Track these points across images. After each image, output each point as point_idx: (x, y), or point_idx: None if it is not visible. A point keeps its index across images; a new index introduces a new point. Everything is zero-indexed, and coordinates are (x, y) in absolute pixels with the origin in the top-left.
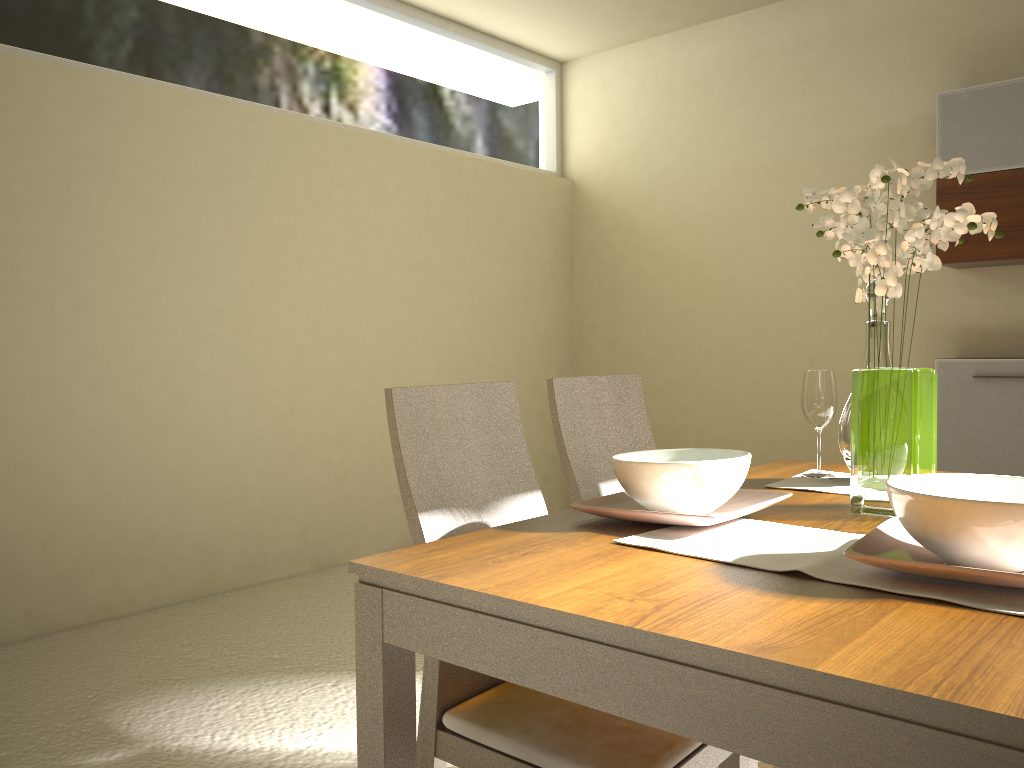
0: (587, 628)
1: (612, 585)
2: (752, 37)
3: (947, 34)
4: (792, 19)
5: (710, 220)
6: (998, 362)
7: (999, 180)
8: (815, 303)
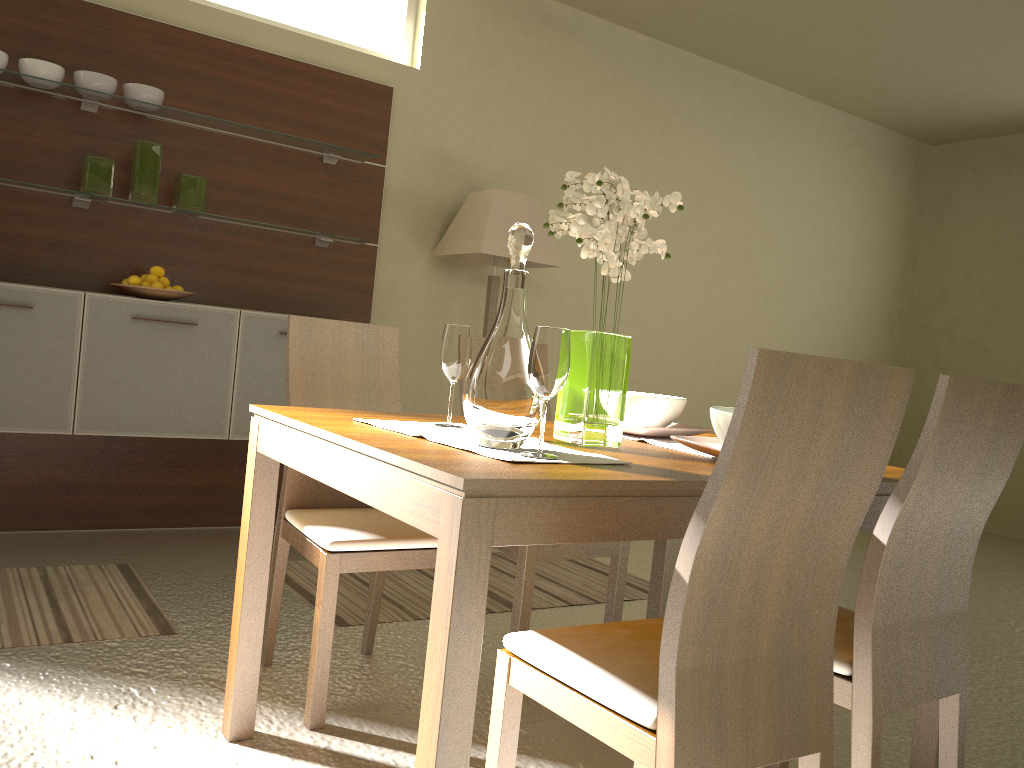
0: None
1: None
2: None
3: None
4: None
5: None
6: None
7: None
8: None
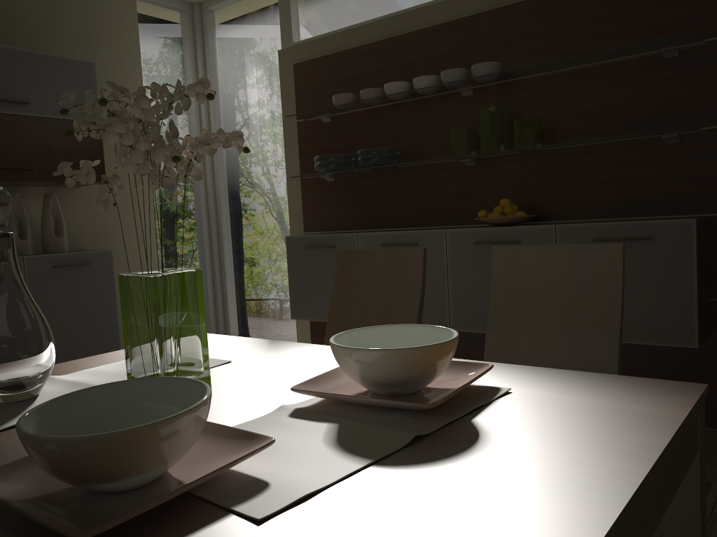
0: None
1: (477, 517)
2: None
3: None
4: None
5: None
6: None
7: None
8: None
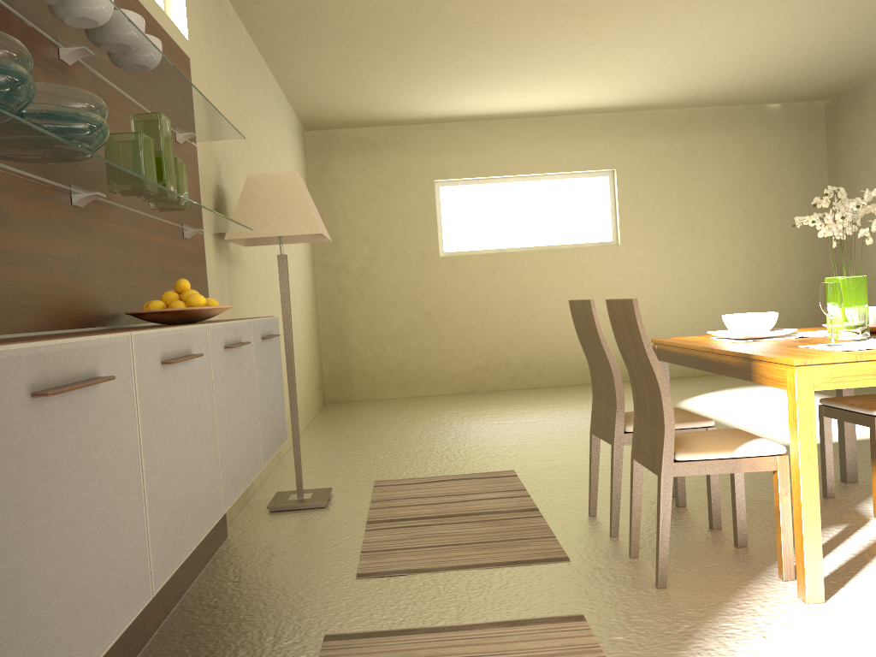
0: None
1: None
2: None
3: None
4: None
5: None
6: None
7: None
8: None
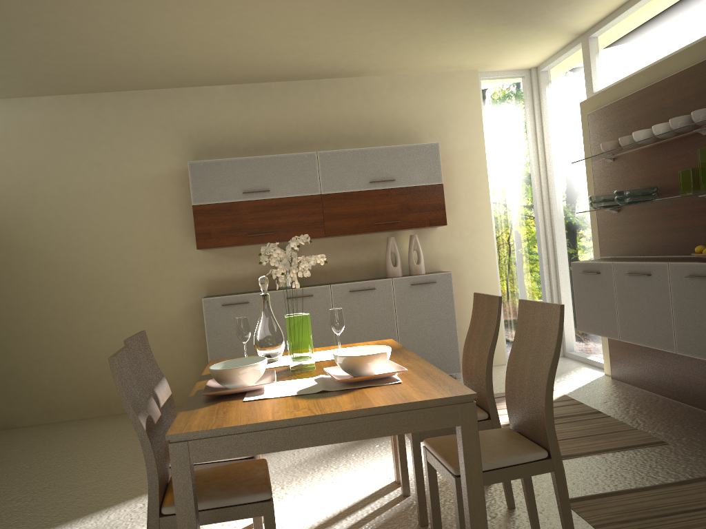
0: (298, 421)
1: (281, 410)
2: (66, 112)
3: (183, 129)
4: (92, 105)
5: (47, 223)
6: (232, 297)
7: (223, 207)
8: (125, 272)
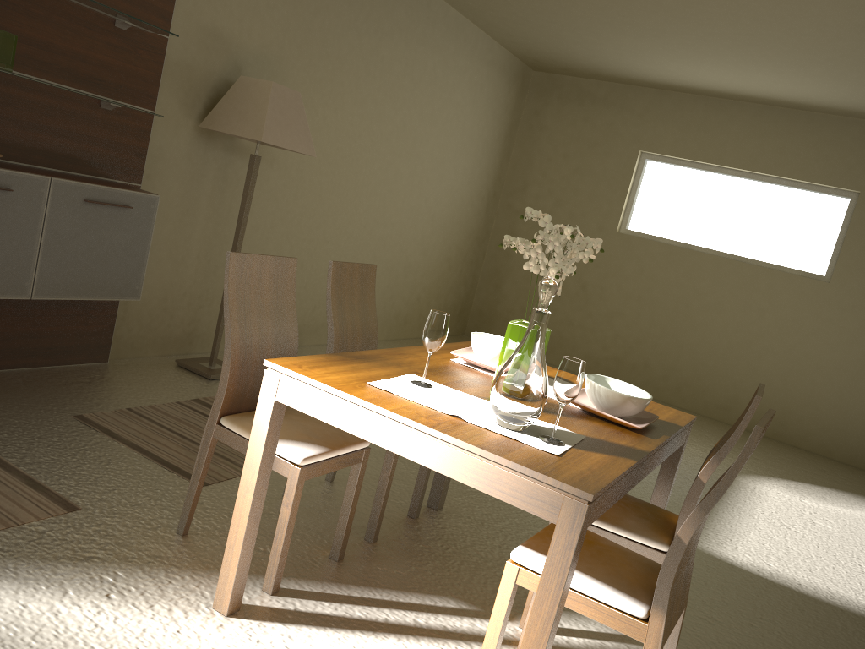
0: None
1: None
2: None
3: None
4: None
5: None
6: None
7: None
8: None
